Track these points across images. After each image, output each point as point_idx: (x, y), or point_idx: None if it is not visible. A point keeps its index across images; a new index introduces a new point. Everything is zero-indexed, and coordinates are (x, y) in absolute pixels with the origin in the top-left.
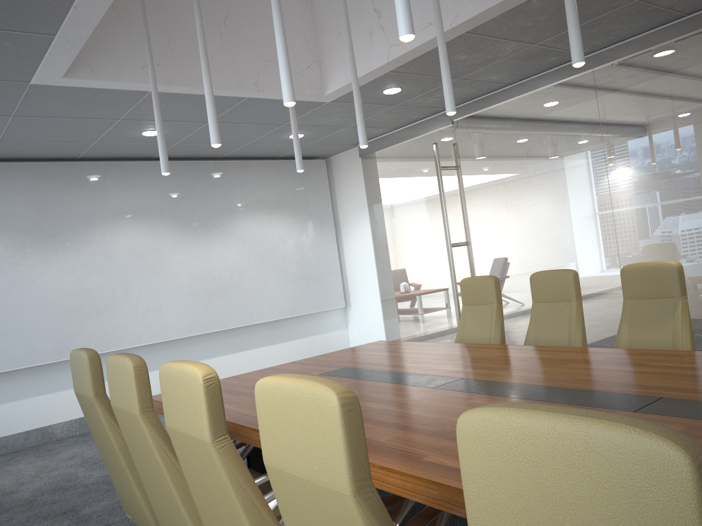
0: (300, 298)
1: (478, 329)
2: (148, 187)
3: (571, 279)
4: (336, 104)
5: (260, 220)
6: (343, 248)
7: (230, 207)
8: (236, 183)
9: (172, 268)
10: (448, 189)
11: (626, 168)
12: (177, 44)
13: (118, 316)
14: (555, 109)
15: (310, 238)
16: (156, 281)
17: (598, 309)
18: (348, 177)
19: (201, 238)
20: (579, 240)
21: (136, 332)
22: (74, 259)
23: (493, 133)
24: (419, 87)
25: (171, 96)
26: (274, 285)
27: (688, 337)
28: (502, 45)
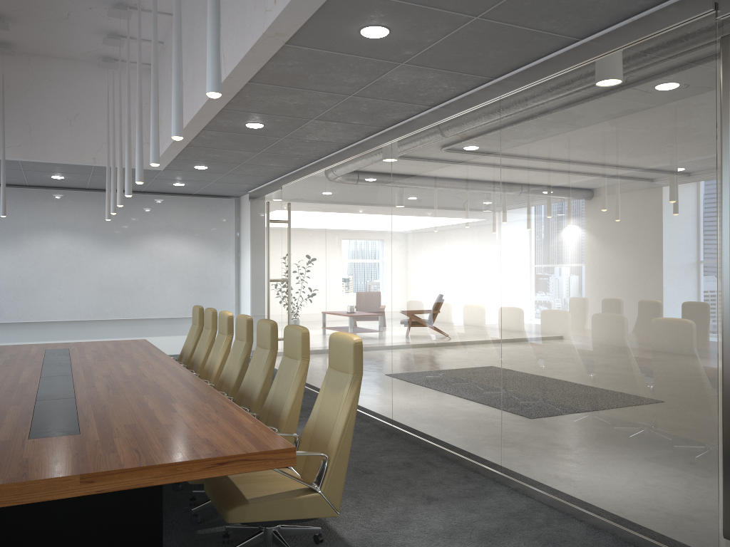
0: (194, 304)
1: (190, 340)
2: (78, 209)
3: (210, 315)
4: (173, 171)
5: (167, 241)
6: (241, 270)
7: (143, 229)
8: (151, 211)
9: (88, 269)
10: (277, 237)
11: (331, 243)
12: (36, 133)
13: (41, 298)
14: (313, 192)
15: (210, 259)
16: (74, 277)
17: (318, 342)
18: (246, 214)
19: (115, 250)
20: (315, 290)
21: (53, 311)
22: (14, 255)
23: (293, 201)
24: (220, 166)
25: (38, 162)
26: (172, 291)
27: (221, 359)
28: (233, 151)
